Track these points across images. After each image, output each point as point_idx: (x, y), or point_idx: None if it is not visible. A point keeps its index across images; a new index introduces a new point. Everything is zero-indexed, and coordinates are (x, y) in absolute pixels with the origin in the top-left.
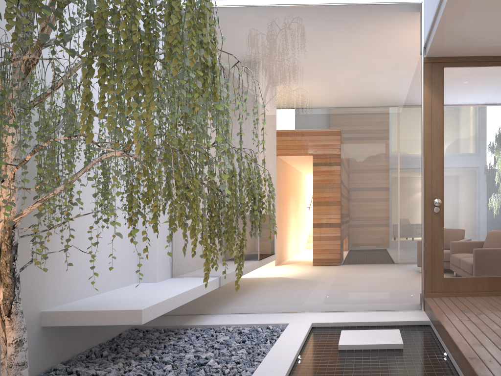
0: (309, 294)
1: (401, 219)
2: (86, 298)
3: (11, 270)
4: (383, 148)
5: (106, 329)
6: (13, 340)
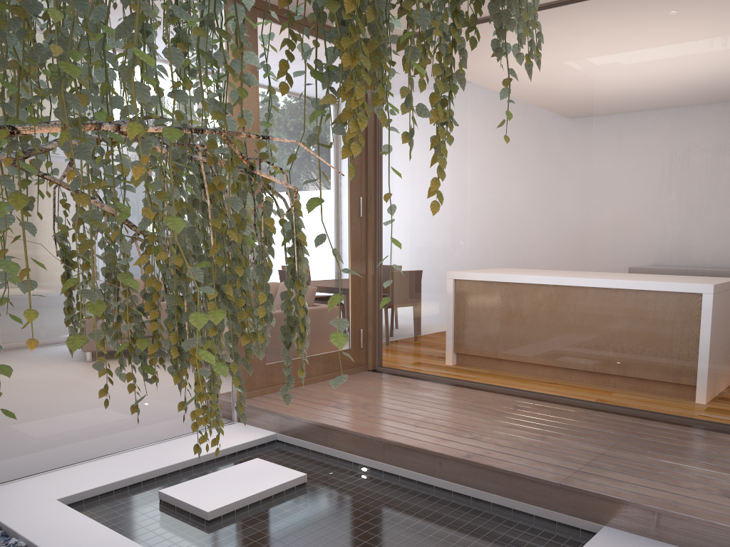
0: None
1: None
2: None
3: None
4: None
5: None
6: None
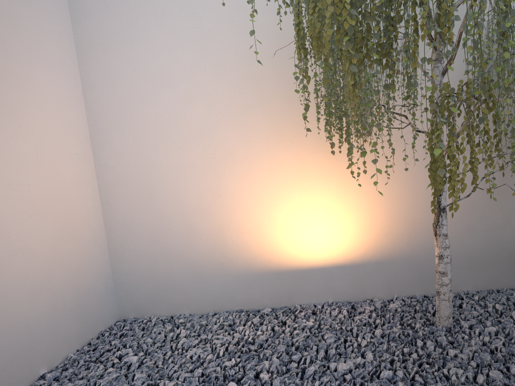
0: None
1: None
2: None
3: (438, 203)
4: None
5: None
6: (437, 253)
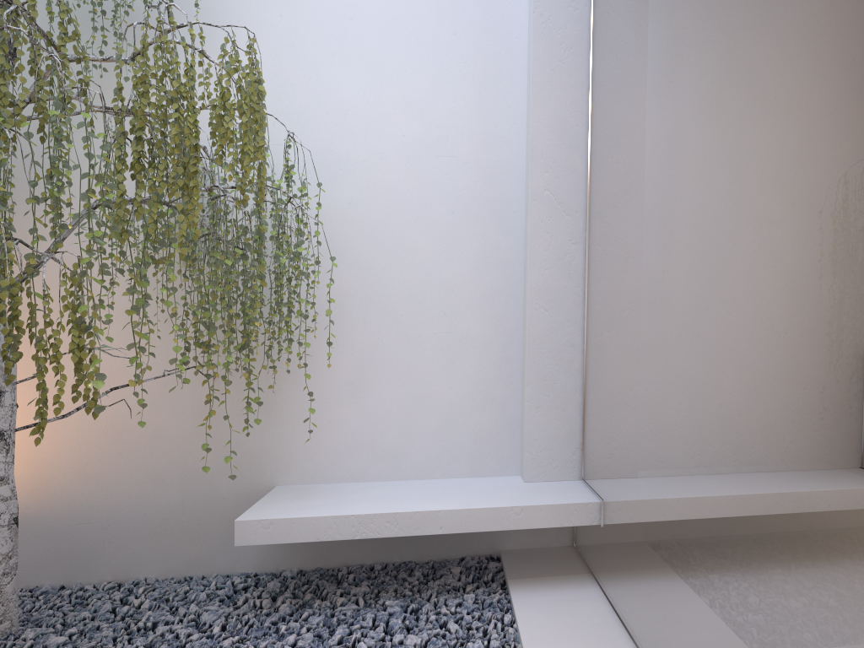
0: (661, 628)
1: (823, 418)
2: (367, 483)
3: None
4: (787, 42)
5: (426, 541)
6: None
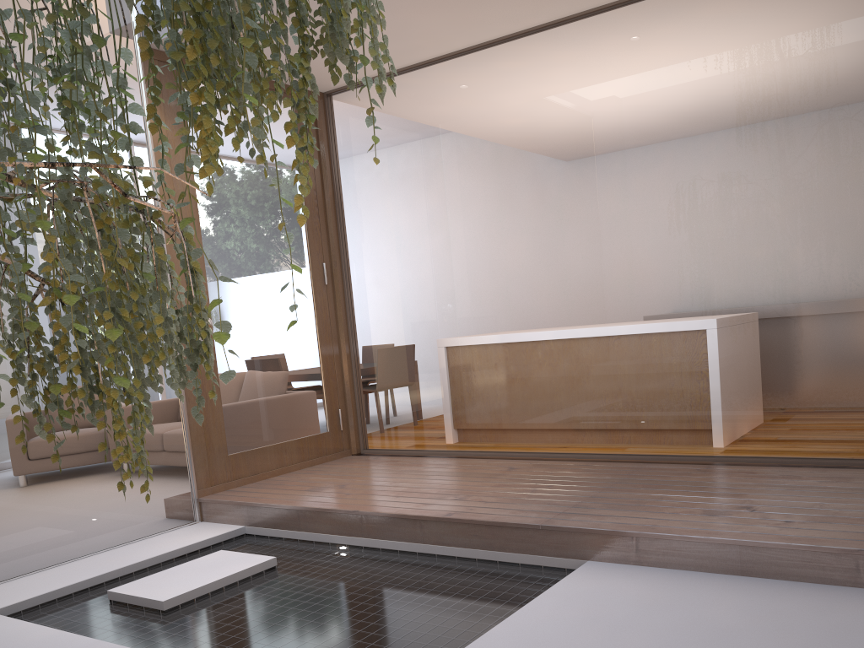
0: None
1: None
2: None
3: None
4: None
5: None
6: None
